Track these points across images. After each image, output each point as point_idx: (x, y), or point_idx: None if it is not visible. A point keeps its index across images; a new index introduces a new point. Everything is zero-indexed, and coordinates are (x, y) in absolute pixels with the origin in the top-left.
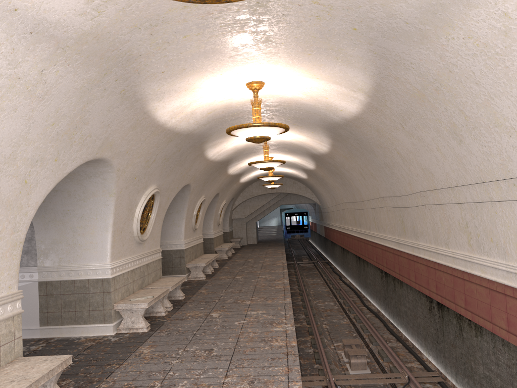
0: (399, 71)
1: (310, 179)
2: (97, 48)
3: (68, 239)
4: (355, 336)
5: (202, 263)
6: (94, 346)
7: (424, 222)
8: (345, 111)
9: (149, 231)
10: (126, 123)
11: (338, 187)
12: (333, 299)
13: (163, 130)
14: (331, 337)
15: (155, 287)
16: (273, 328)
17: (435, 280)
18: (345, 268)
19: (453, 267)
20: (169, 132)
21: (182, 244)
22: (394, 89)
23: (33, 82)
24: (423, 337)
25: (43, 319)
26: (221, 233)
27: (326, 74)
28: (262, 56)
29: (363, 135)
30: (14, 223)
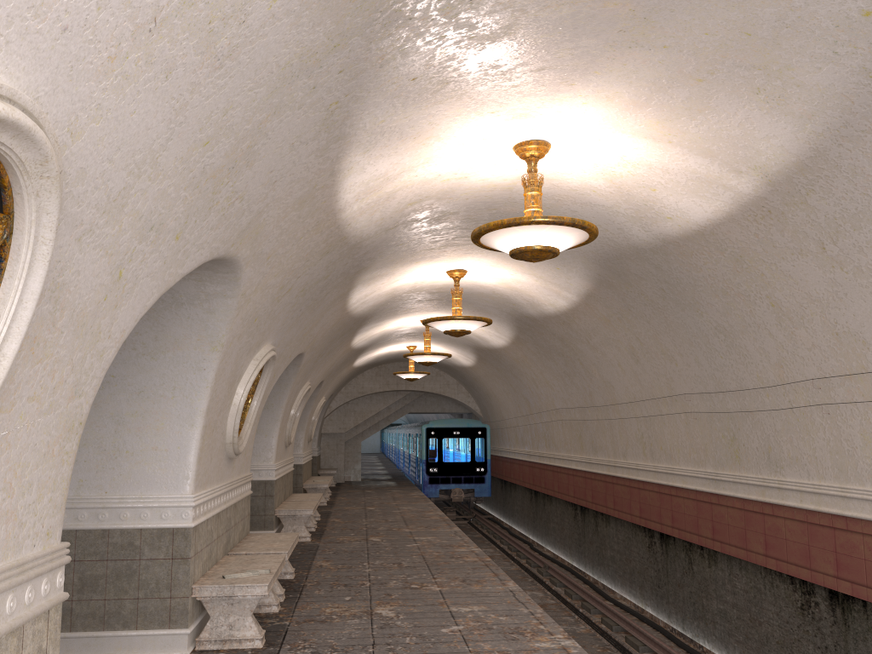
0: None
1: (480, 366)
2: None
3: (103, 438)
4: None
5: (307, 510)
6: None
7: (806, 438)
8: (676, 221)
9: (246, 436)
10: (298, 189)
11: (549, 381)
12: (538, 585)
13: (332, 225)
14: None
15: (253, 551)
16: (534, 643)
17: (834, 551)
18: (538, 528)
19: None
20: (337, 231)
21: (271, 470)
22: (856, 162)
23: (226, 8)
24: None
25: None
26: (310, 457)
27: (699, 132)
28: (598, 78)
29: (690, 270)
30: (79, 373)
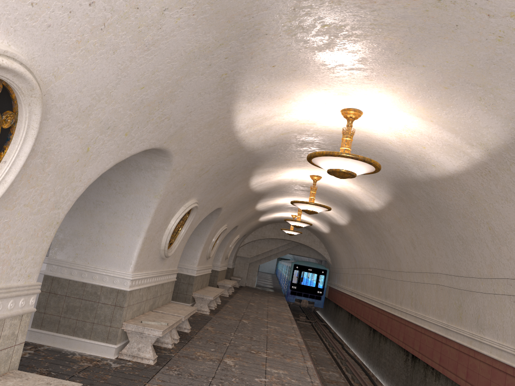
0: None
1: (332, 234)
2: (231, 5)
3: (92, 234)
4: None
5: (210, 296)
6: (91, 369)
7: (500, 314)
8: (437, 168)
9: (175, 248)
10: (207, 117)
11: (367, 250)
12: (338, 370)
13: (232, 139)
14: None
15: (166, 312)
16: None
17: None
18: (349, 337)
19: None
20: (236, 143)
21: (194, 270)
22: None
23: (148, 20)
24: None
25: (37, 320)
26: (225, 267)
27: (448, 118)
28: (386, 79)
29: (445, 199)
30: (58, 197)
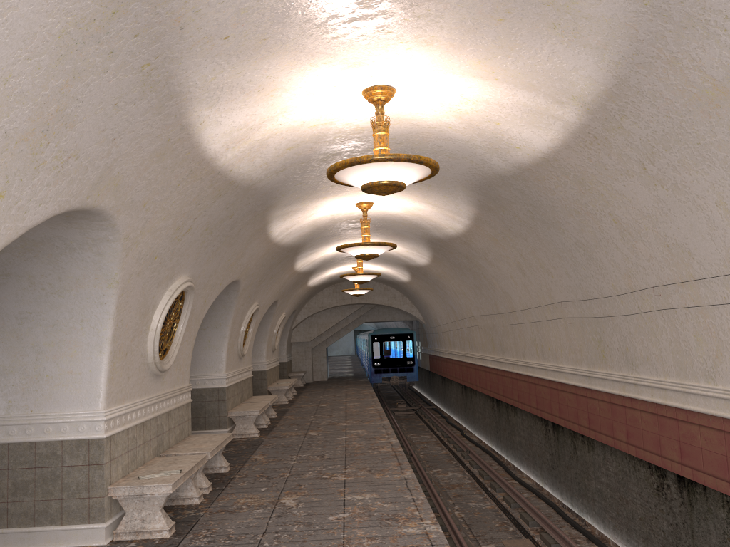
0: (686, 44)
1: (415, 282)
2: None
3: (26, 365)
4: (514, 532)
5: (254, 411)
6: None
7: (653, 339)
8: (524, 150)
9: (174, 355)
10: (148, 143)
11: (465, 292)
12: (460, 467)
13: (210, 172)
14: (475, 533)
15: (181, 452)
16: (403, 529)
17: (678, 440)
18: (468, 417)
19: (729, 417)
20: (220, 177)
21: (222, 379)
22: (654, 87)
23: None
24: (641, 537)
25: None
26: (276, 363)
27: (518, 68)
28: (410, 25)
29: (547, 194)
30: None
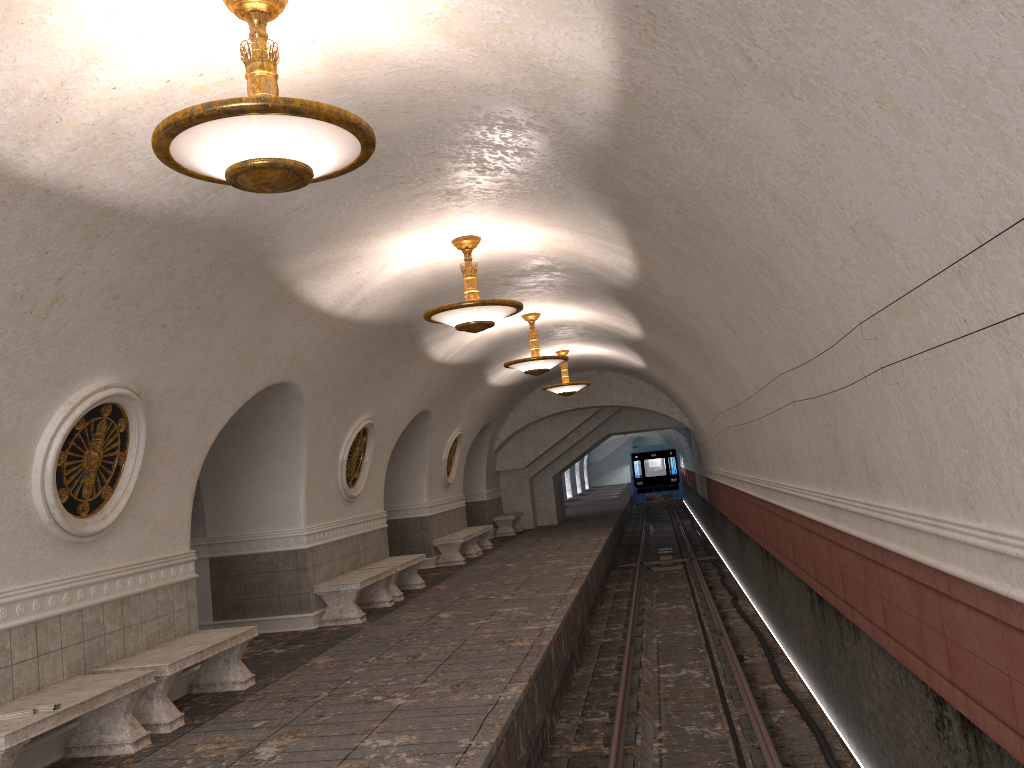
0: None
1: (652, 366)
2: None
3: None
4: None
5: (352, 584)
6: None
7: (890, 430)
8: (588, 82)
9: (118, 508)
10: None
11: (702, 375)
12: (705, 660)
13: (21, 190)
14: None
15: (127, 666)
16: None
17: (943, 634)
18: (745, 574)
19: (1001, 593)
20: (62, 200)
21: (301, 536)
22: None
23: None
24: None
25: None
26: (458, 504)
27: None
28: None
29: (674, 168)
30: None
